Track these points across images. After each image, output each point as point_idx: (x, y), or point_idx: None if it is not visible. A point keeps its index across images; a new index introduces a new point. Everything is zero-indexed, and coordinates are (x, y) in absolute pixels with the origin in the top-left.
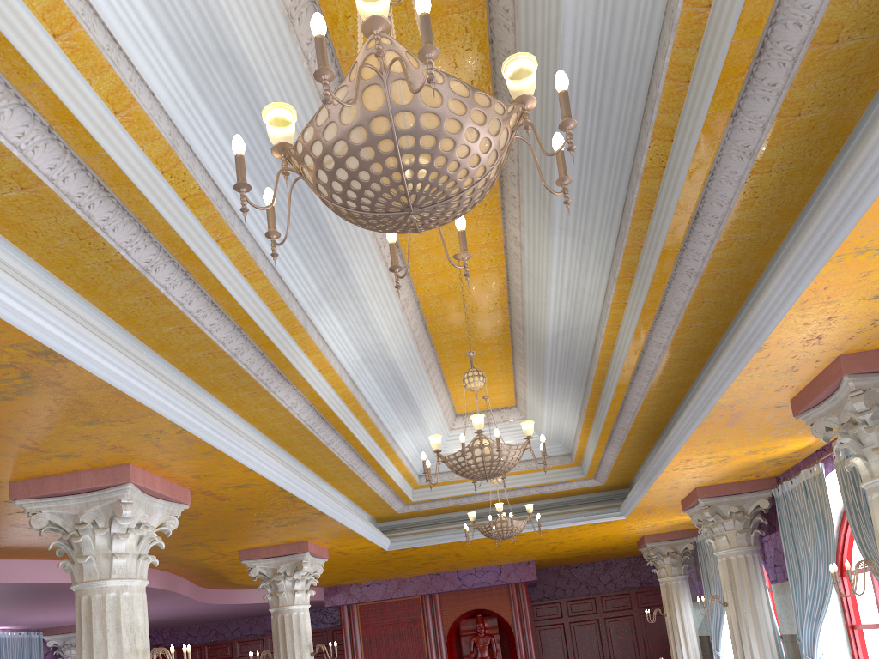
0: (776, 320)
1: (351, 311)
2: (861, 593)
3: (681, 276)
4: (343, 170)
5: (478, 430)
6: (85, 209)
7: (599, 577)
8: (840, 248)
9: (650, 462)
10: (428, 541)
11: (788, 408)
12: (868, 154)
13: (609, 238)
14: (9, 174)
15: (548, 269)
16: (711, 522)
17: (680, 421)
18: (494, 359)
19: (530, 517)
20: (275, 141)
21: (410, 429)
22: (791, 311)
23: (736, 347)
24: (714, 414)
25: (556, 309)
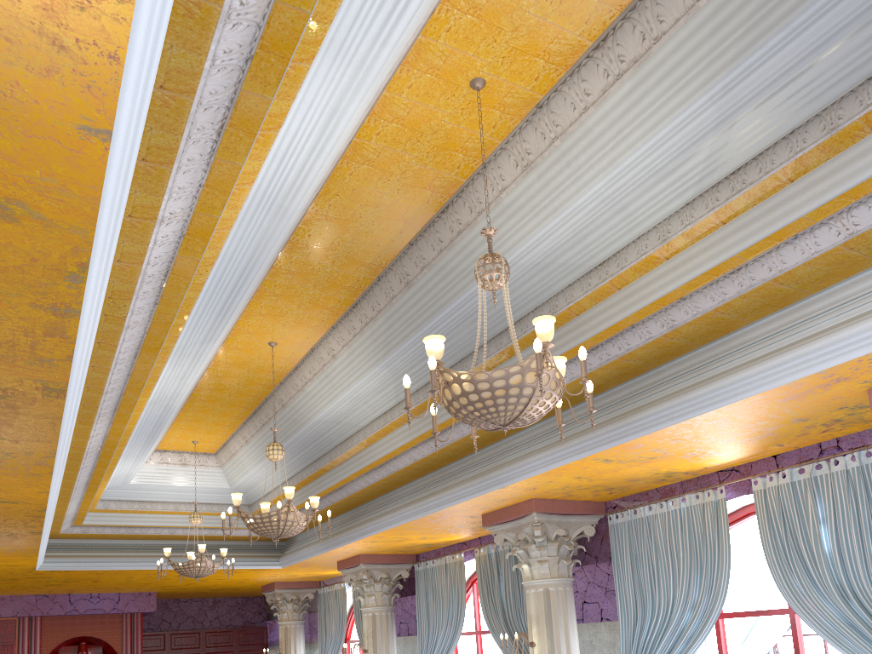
0: (526, 476)
1: (182, 367)
2: (465, 649)
3: (463, 425)
4: (492, 401)
5: (289, 499)
6: (142, 284)
7: (206, 613)
8: (590, 456)
9: (344, 531)
10: (87, 565)
11: (475, 518)
12: (630, 422)
13: (416, 381)
14: (123, 252)
15: (354, 383)
16: (365, 583)
17: (400, 511)
18: (230, 417)
19: (223, 560)
20: (434, 357)
21: (126, 459)
22: (538, 474)
23: (484, 481)
24: (435, 514)
25: (335, 406)
